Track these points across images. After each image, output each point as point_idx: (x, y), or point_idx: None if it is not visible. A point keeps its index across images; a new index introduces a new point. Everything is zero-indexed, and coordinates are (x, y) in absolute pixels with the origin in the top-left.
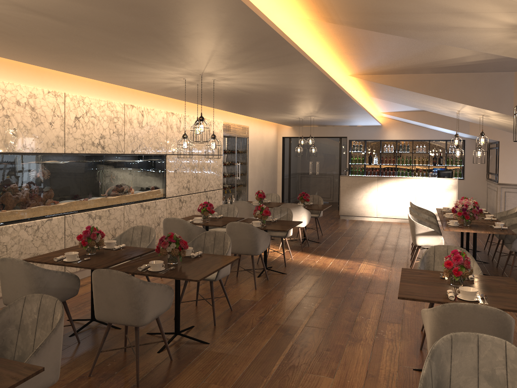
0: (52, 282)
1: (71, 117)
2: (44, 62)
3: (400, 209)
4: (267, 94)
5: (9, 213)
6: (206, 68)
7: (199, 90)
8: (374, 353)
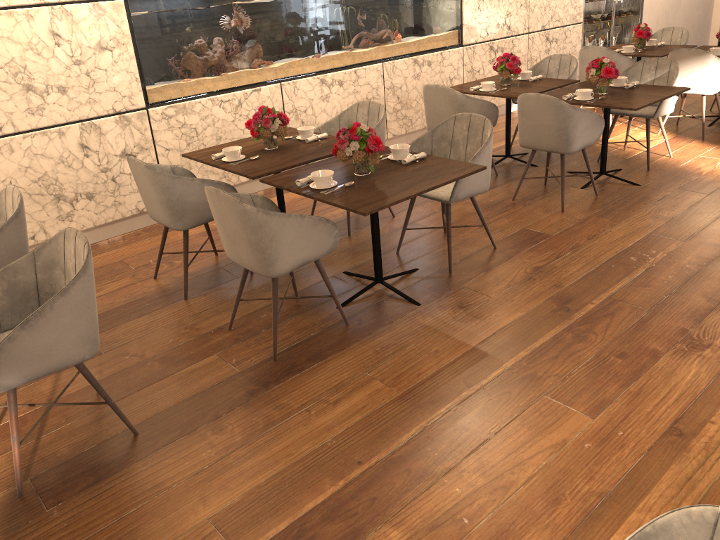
0: (189, 194)
1: None
2: None
3: None
4: None
5: (192, 83)
6: None
7: None
8: (718, 383)
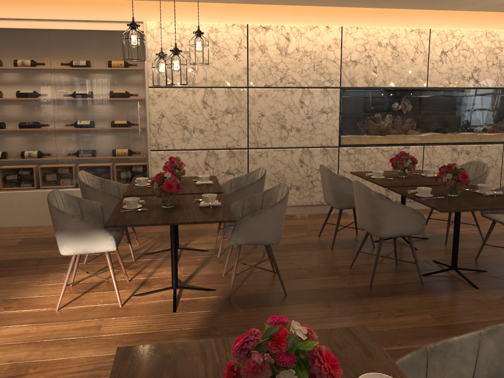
0: (346, 189)
1: (437, 52)
2: (384, 4)
3: None
4: None
5: (367, 137)
6: None
7: None
8: None
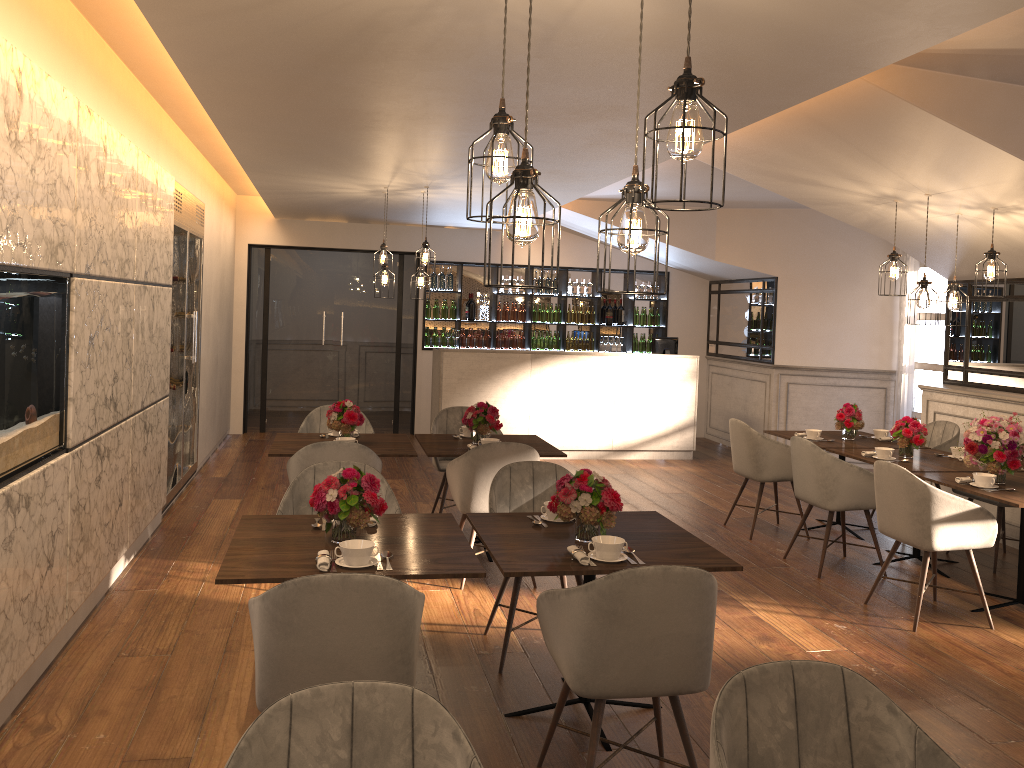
0: None
1: None
2: None
3: (581, 429)
4: (575, 71)
5: None
6: None
7: None
8: None
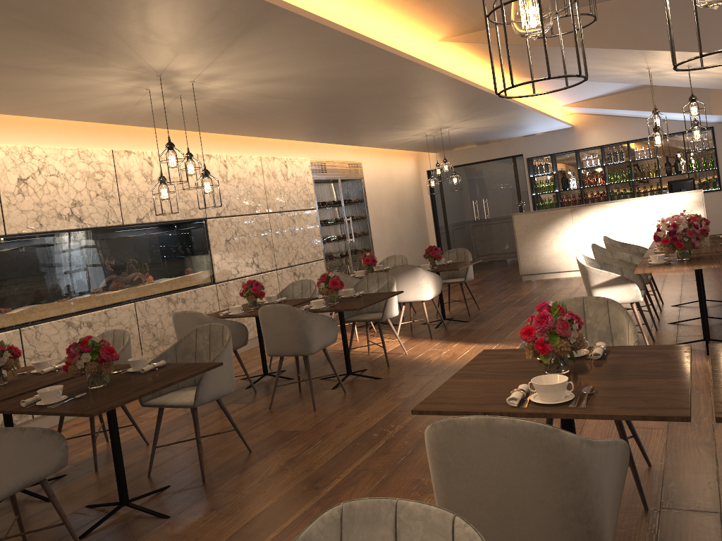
0: None
1: (11, 180)
2: None
3: None
4: (316, 96)
5: None
6: (148, 61)
7: (203, 108)
8: None
